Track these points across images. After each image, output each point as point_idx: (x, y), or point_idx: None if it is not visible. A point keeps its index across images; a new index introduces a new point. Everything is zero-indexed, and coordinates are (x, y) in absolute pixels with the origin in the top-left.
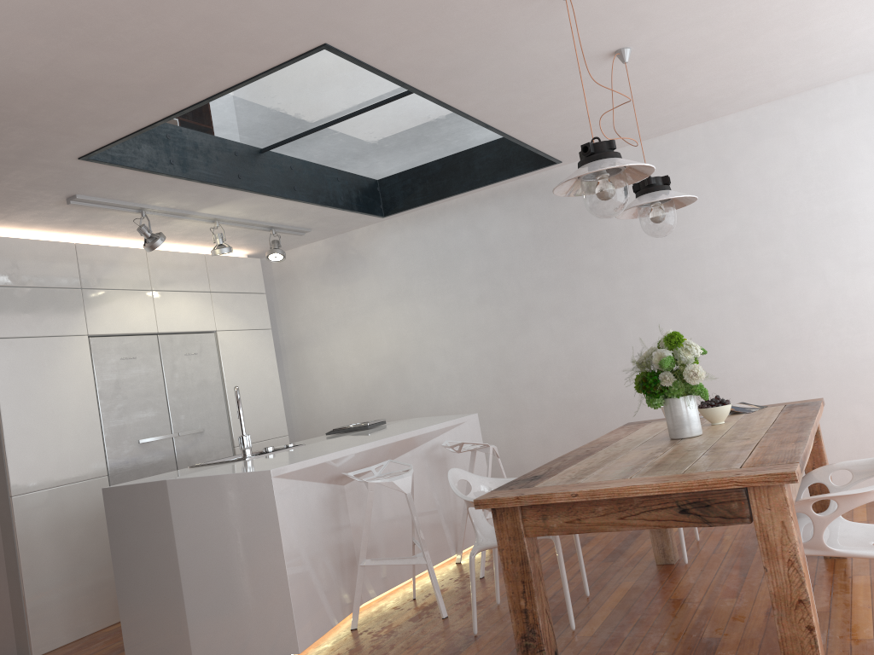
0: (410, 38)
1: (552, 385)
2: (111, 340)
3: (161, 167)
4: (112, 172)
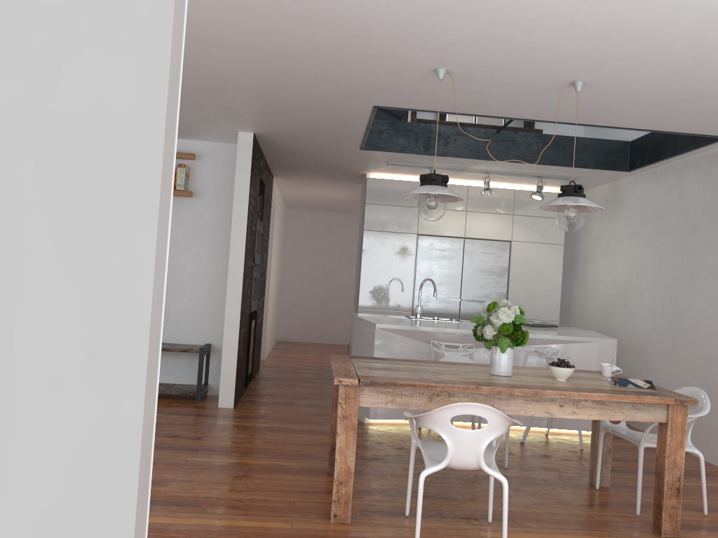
0: (411, 98)
1: (699, 336)
2: (431, 238)
3: (409, 150)
4: (385, 153)
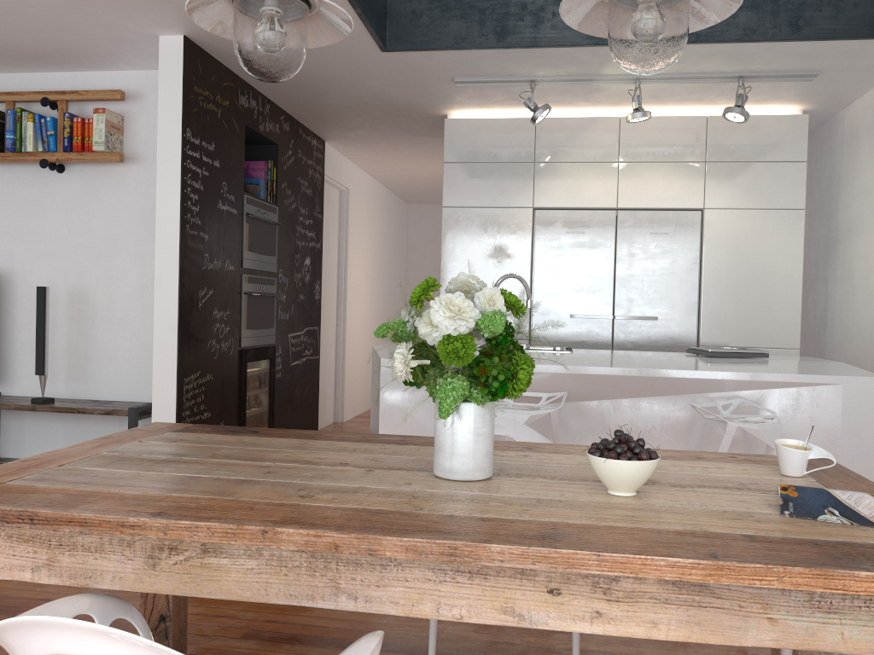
0: None
1: None
2: (558, 214)
3: (470, 42)
4: (433, 56)
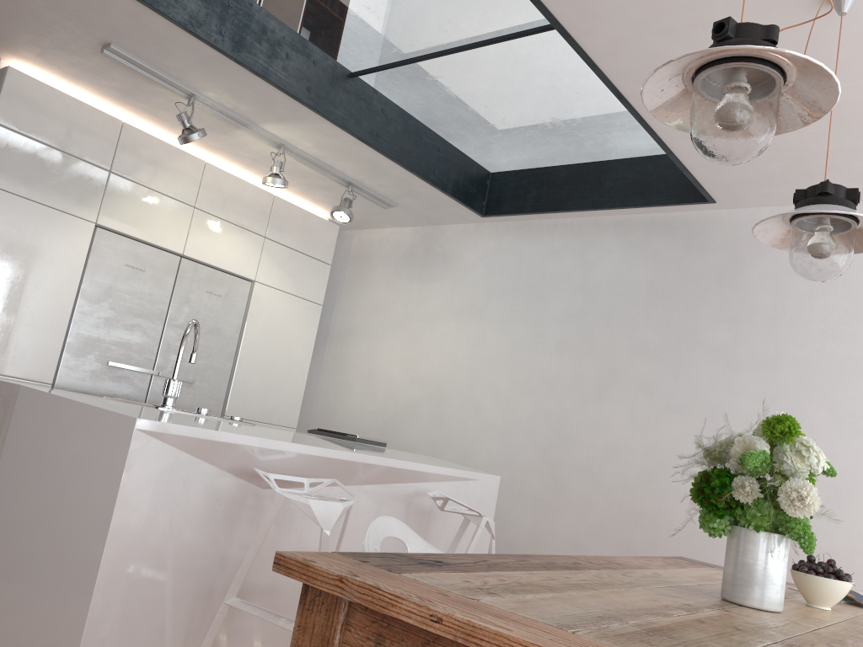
0: None
1: (611, 478)
2: (122, 240)
3: (205, 32)
4: (143, 16)
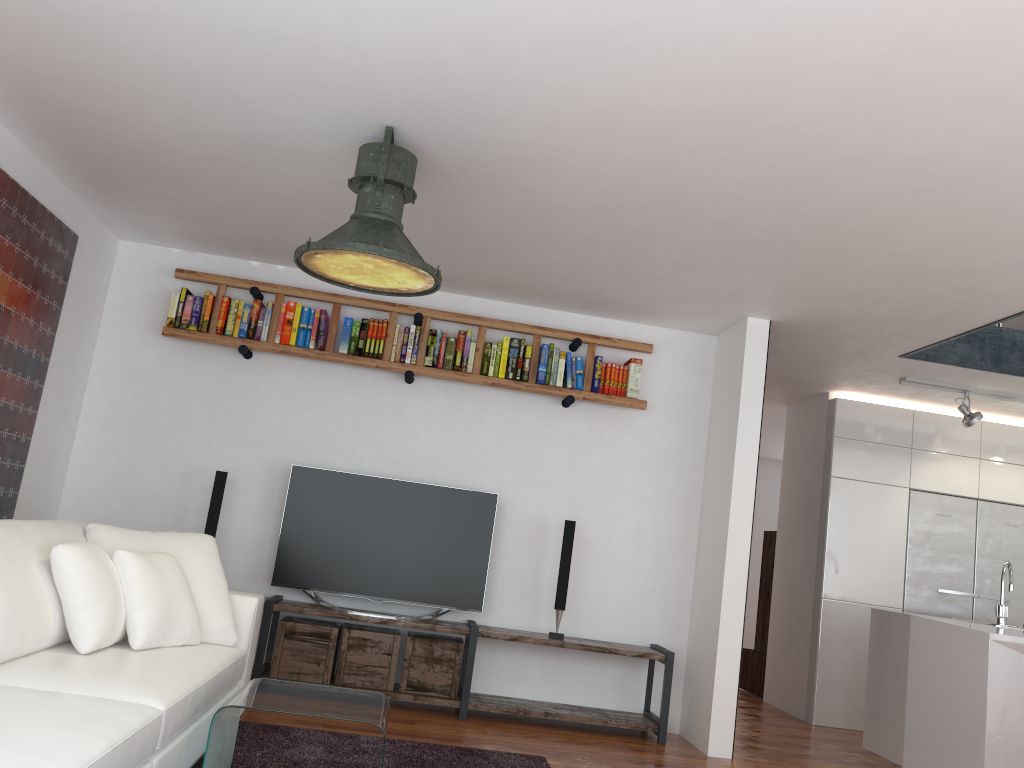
0: None
1: None
2: (929, 496)
3: (972, 362)
4: (928, 365)
